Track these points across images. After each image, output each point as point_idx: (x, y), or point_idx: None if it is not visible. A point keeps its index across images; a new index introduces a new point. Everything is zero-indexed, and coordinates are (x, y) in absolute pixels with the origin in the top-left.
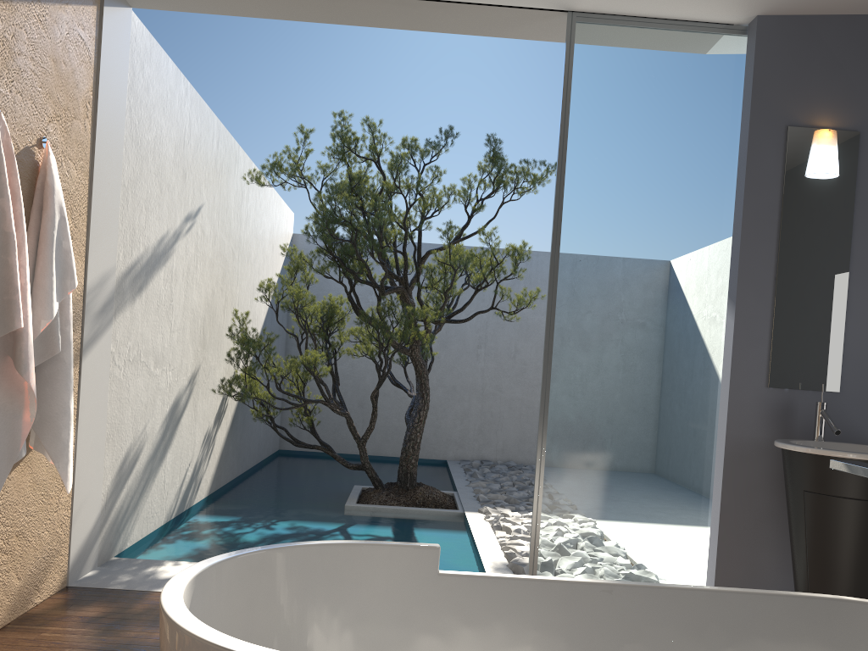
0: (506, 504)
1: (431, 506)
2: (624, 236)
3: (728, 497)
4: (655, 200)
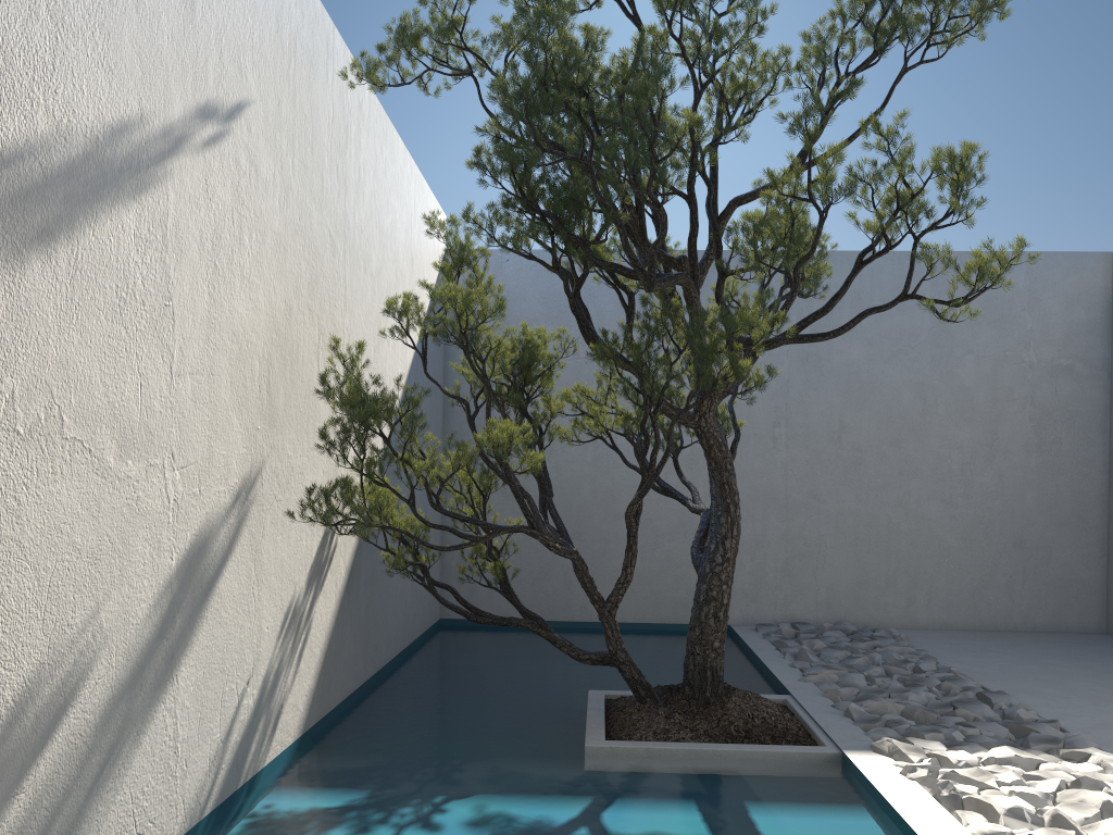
0: (919, 728)
1: (765, 739)
2: None
3: None
4: None
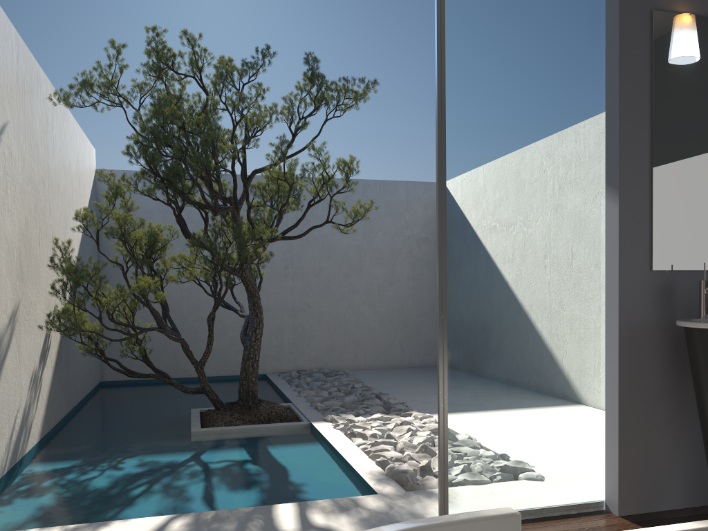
0: (346, 410)
1: (277, 421)
2: (506, 124)
3: (625, 383)
4: (533, 87)
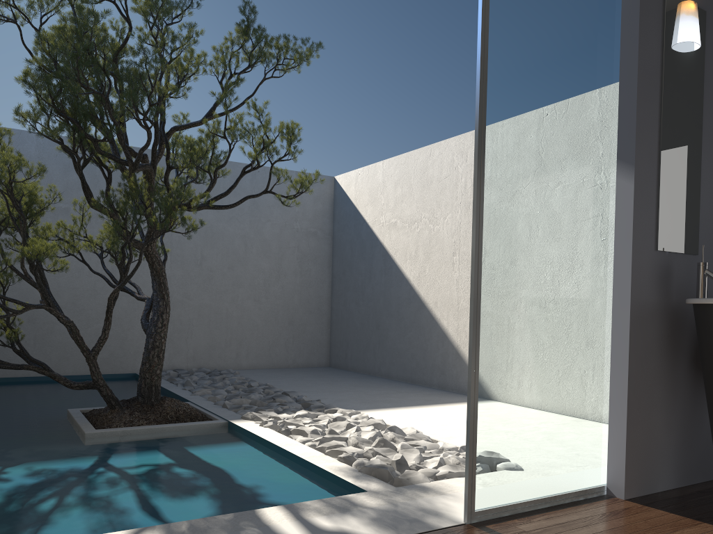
0: (262, 407)
1: (187, 420)
2: (538, 83)
3: (633, 363)
4: (562, 49)
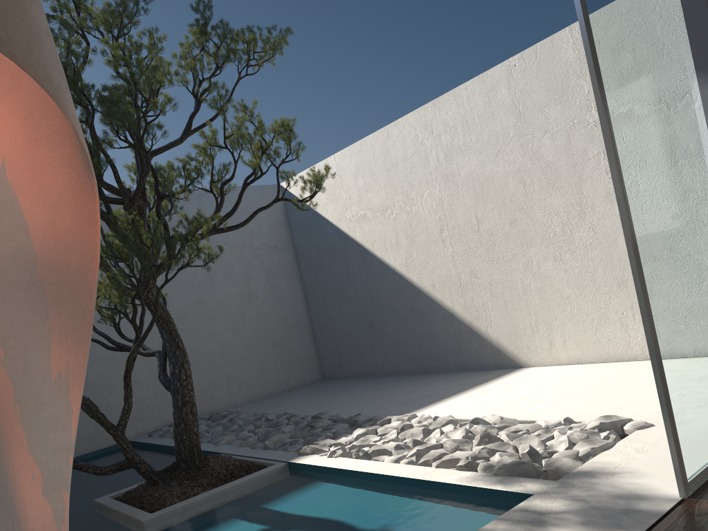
0: (310, 438)
1: (242, 474)
2: None
3: None
4: None
